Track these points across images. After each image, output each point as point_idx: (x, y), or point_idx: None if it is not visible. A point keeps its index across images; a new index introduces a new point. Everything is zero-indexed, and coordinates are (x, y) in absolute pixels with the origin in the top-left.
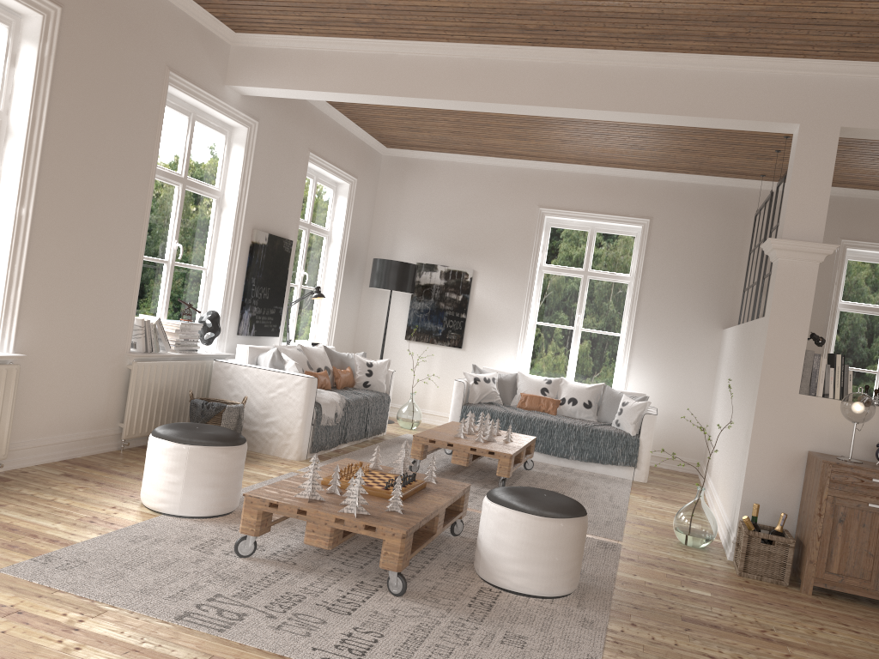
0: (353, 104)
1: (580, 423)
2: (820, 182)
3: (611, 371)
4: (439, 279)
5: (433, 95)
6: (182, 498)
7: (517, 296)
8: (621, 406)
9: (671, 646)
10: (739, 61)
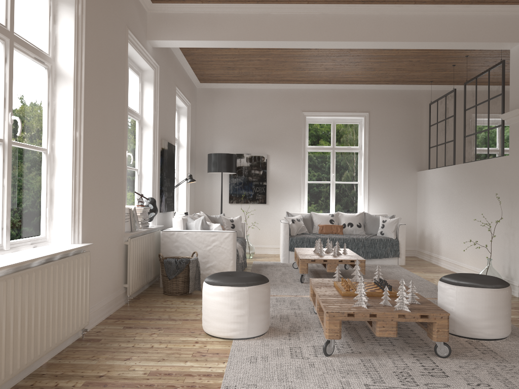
0: (200, 53)
1: (362, 236)
2: None
3: (356, 205)
4: (246, 162)
5: (299, 39)
6: (248, 325)
7: (296, 167)
8: (382, 223)
9: None
10: (485, 8)
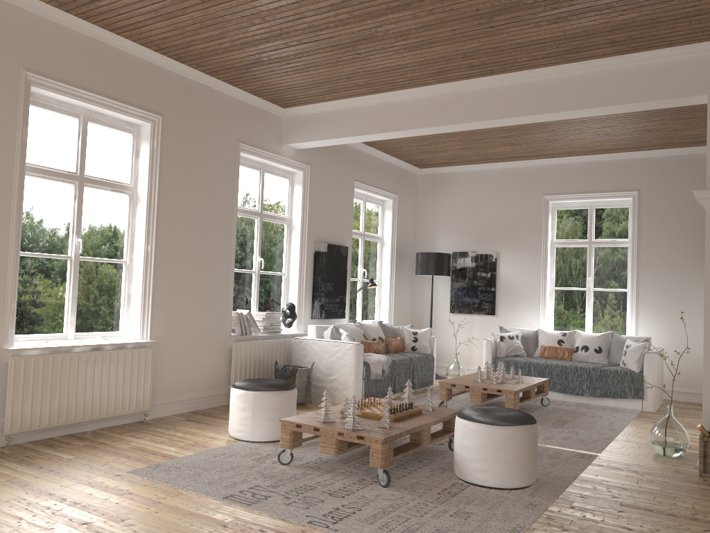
0: (381, 141)
1: (590, 365)
2: None
3: (623, 322)
4: (471, 262)
5: (418, 126)
6: (251, 428)
7: (534, 268)
8: (625, 348)
9: (597, 521)
10: (647, 55)
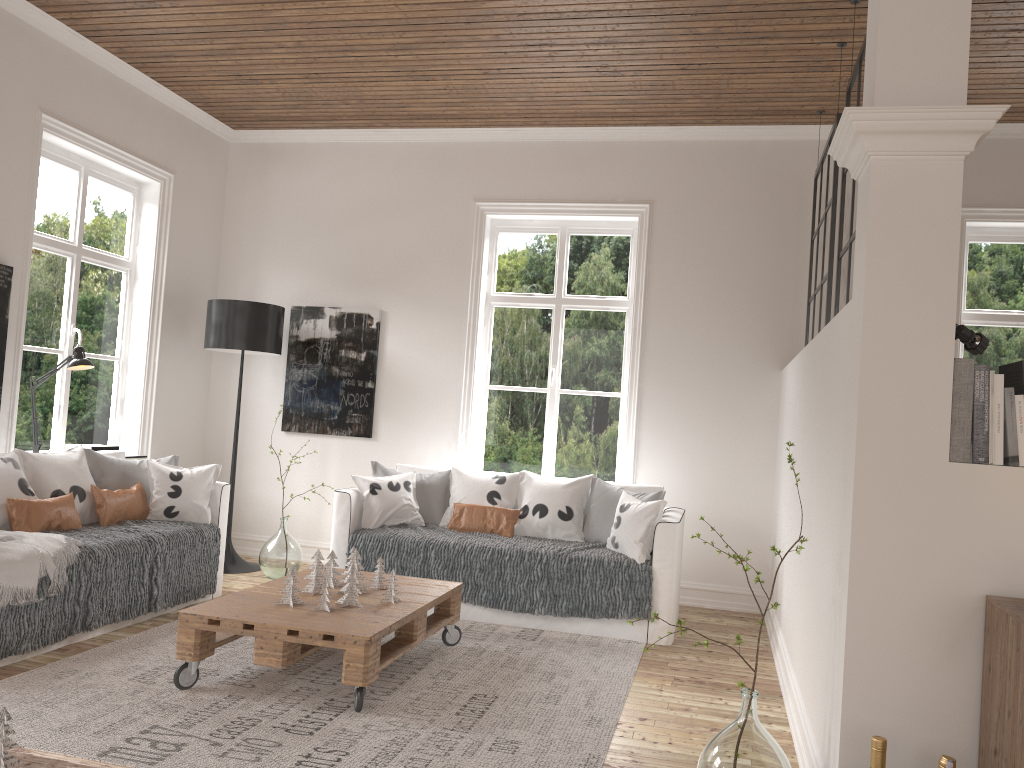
0: (113, 26)
1: (550, 548)
2: None
3: (612, 455)
4: (329, 329)
5: None
6: None
7: (452, 346)
8: (618, 512)
9: None
10: None
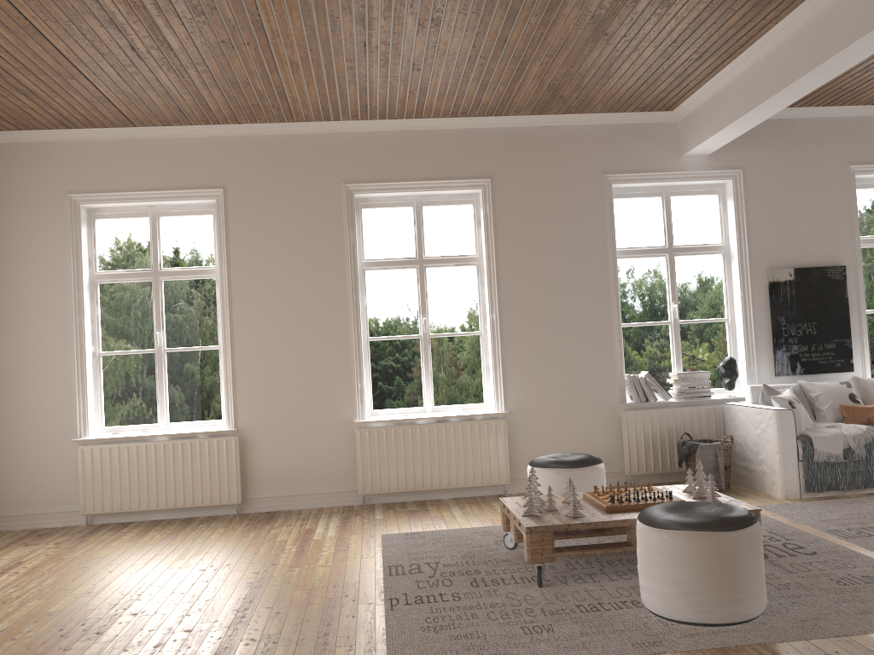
0: None
1: None
2: None
3: None
4: None
5: (786, 82)
6: None
7: None
8: None
9: None
10: None
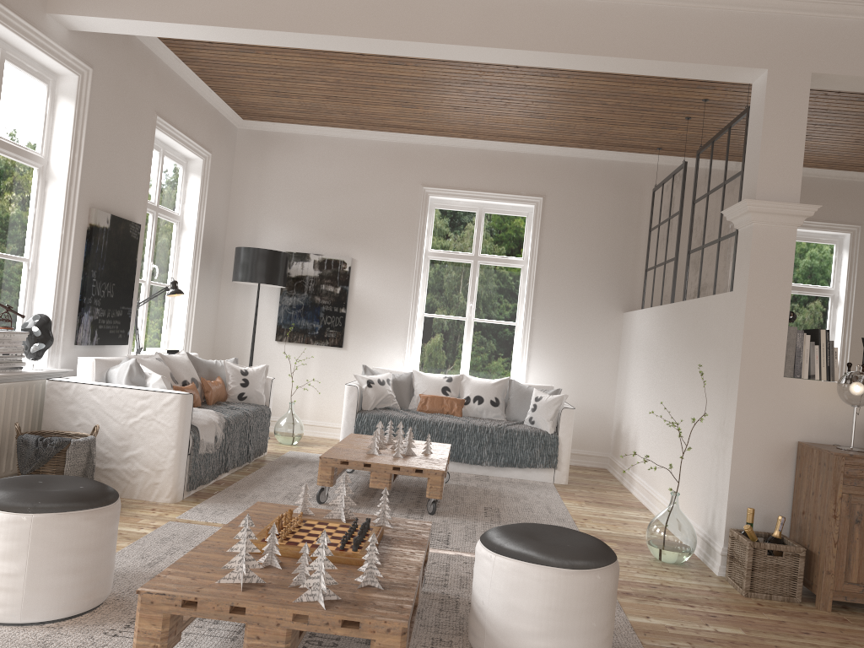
0: (209, 58)
1: (492, 424)
2: (793, 135)
3: (508, 364)
4: (313, 269)
5: (333, 31)
6: (25, 596)
7: (403, 286)
8: (534, 401)
9: None
10: None
